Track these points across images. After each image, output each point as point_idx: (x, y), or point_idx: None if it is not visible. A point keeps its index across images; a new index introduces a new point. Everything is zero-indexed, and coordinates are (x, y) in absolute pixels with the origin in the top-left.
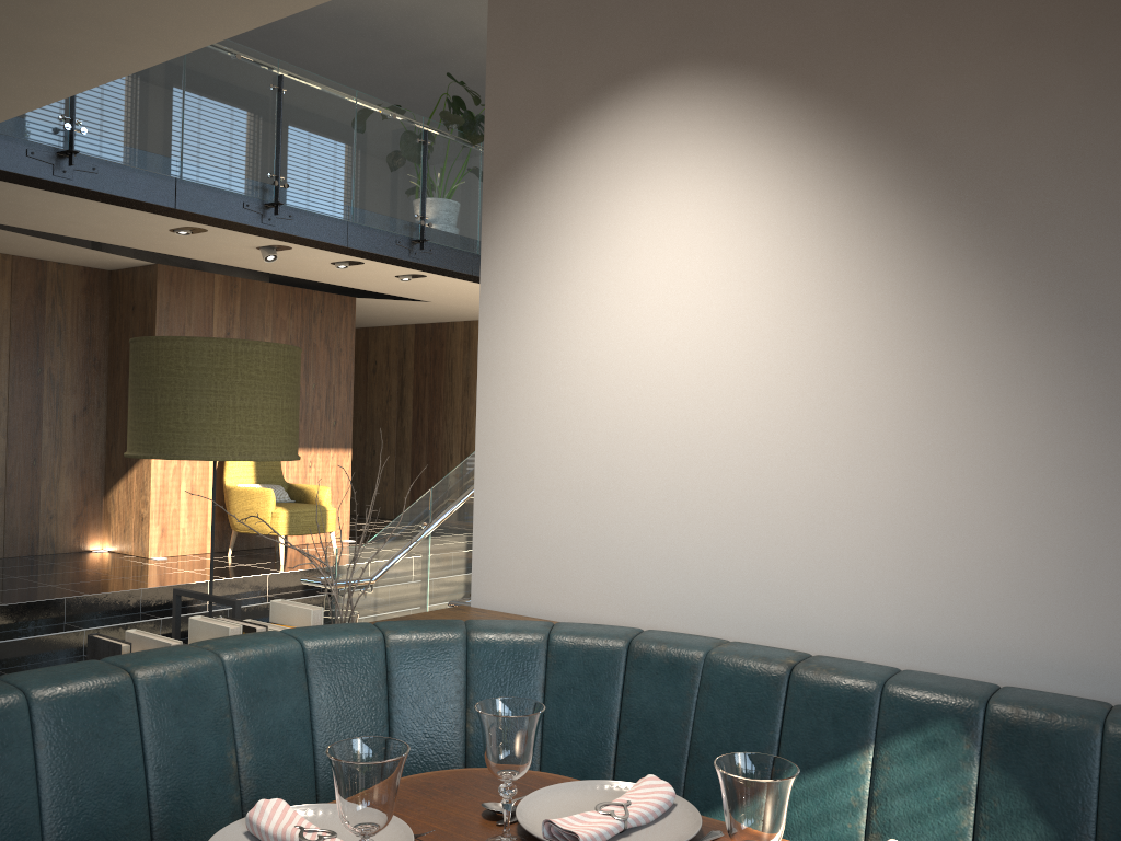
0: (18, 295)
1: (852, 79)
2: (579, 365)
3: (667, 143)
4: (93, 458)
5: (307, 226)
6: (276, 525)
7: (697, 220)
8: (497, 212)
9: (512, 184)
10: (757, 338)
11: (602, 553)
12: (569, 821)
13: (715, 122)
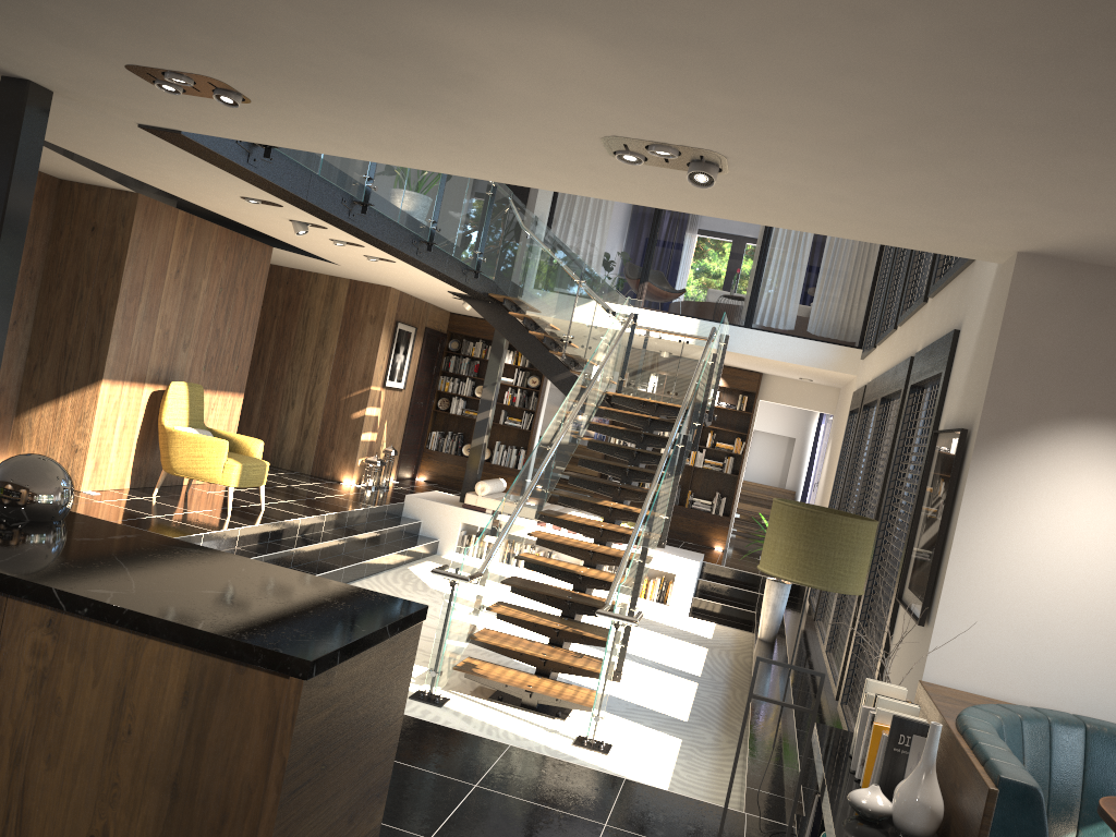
0: None
1: None
2: (1030, 560)
3: (1112, 459)
4: (13, 375)
5: (371, 222)
6: (228, 476)
7: None
8: (984, 457)
9: (999, 445)
10: None
11: (1027, 665)
12: None
13: None
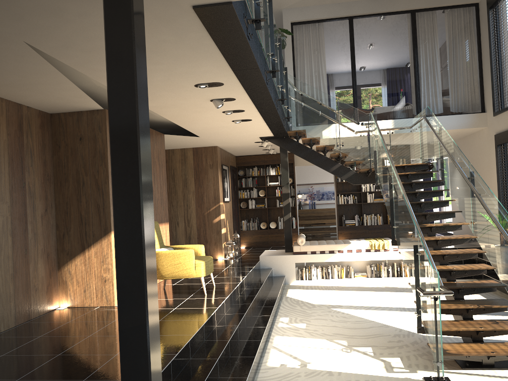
0: (10, 129)
1: None
2: None
3: None
4: (51, 244)
5: (269, 86)
6: (199, 271)
7: None
8: None
9: None
10: None
11: None
12: None
13: None
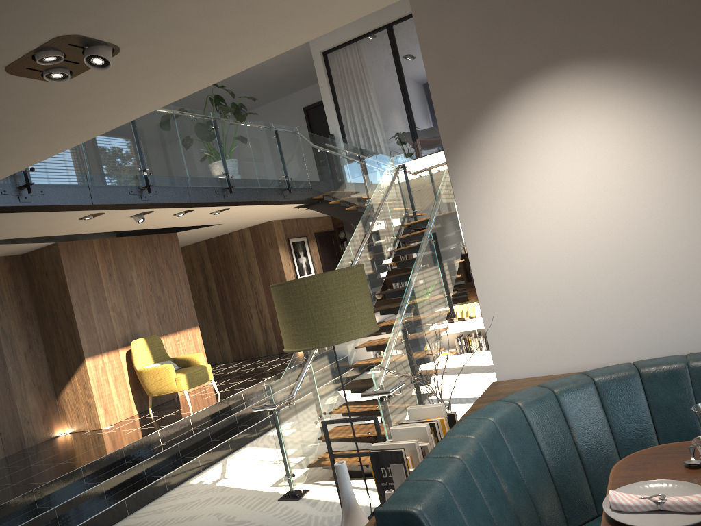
0: None
1: (676, 52)
2: (538, 233)
3: (566, 104)
4: (43, 376)
5: (166, 195)
6: (180, 384)
7: (597, 141)
8: (457, 161)
9: (464, 144)
10: (651, 195)
11: (580, 330)
12: None
13: (595, 87)
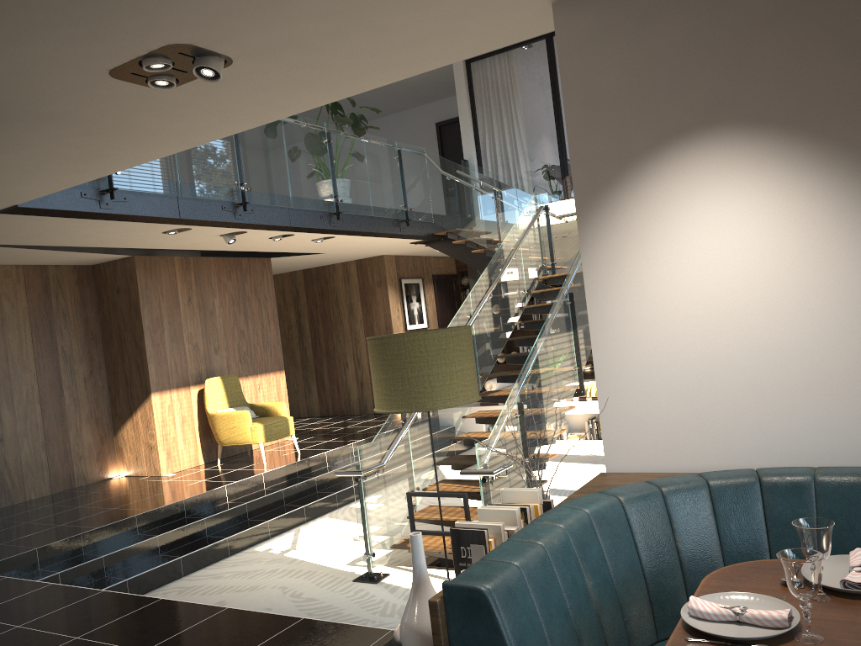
0: (31, 294)
1: (845, 129)
2: (669, 313)
3: (716, 173)
4: (102, 408)
5: (263, 215)
6: (256, 436)
7: (746, 218)
8: (589, 223)
9: (599, 204)
10: (799, 286)
11: (704, 426)
12: (850, 578)
13: (750, 158)
